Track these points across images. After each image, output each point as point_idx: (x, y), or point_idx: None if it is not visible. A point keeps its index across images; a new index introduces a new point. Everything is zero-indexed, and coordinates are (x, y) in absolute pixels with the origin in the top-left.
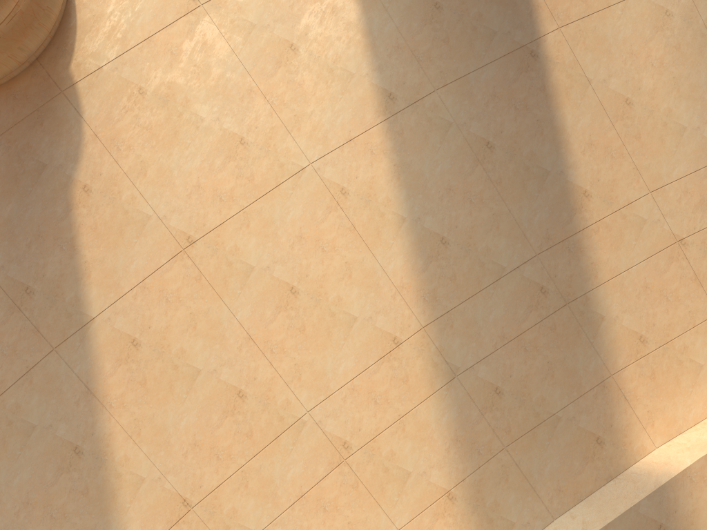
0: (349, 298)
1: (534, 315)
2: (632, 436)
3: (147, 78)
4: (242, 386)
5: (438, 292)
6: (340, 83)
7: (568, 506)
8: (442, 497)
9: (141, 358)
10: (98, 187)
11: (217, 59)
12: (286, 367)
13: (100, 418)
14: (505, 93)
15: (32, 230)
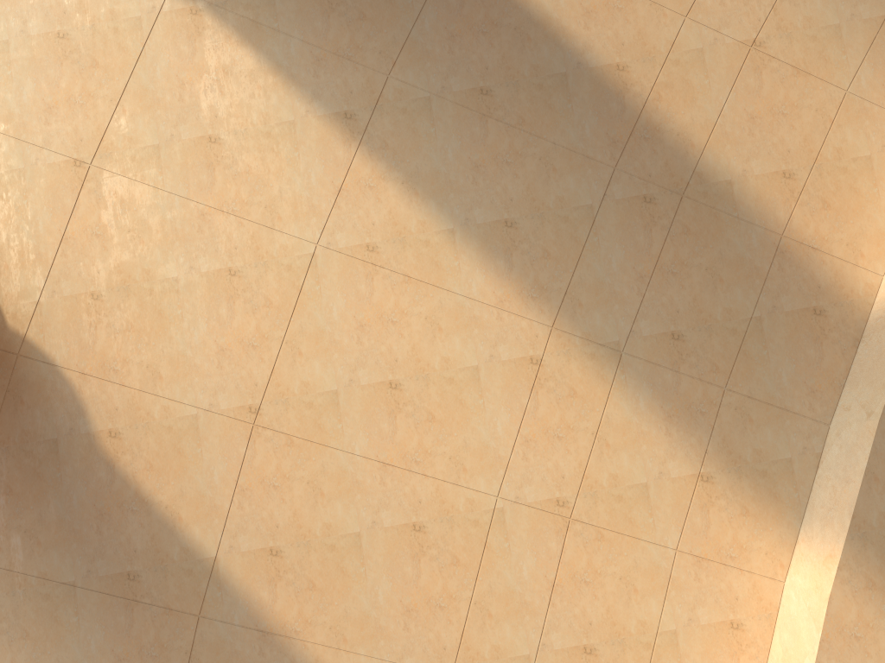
0: (455, 352)
1: (657, 232)
2: (848, 282)
3: (91, 278)
4: (413, 518)
5: (541, 280)
6: (287, 140)
7: (834, 401)
8: (697, 484)
9: (291, 563)
10: (123, 423)
11: (147, 208)
12: (443, 467)
13: (295, 651)
14: (461, 26)
15: (91, 514)
